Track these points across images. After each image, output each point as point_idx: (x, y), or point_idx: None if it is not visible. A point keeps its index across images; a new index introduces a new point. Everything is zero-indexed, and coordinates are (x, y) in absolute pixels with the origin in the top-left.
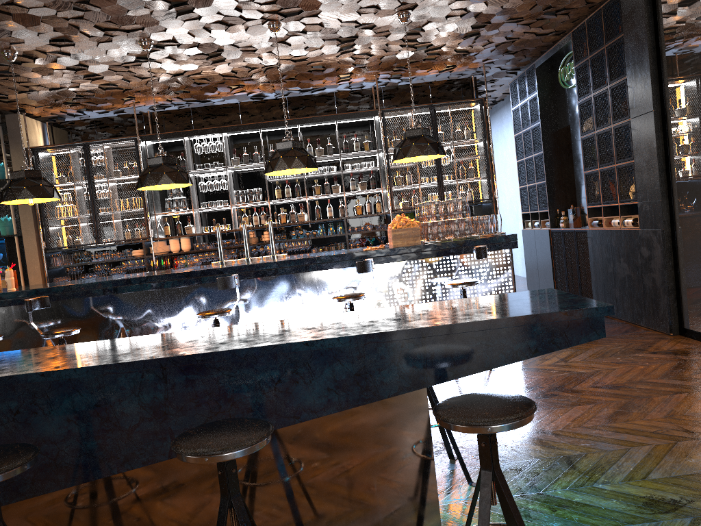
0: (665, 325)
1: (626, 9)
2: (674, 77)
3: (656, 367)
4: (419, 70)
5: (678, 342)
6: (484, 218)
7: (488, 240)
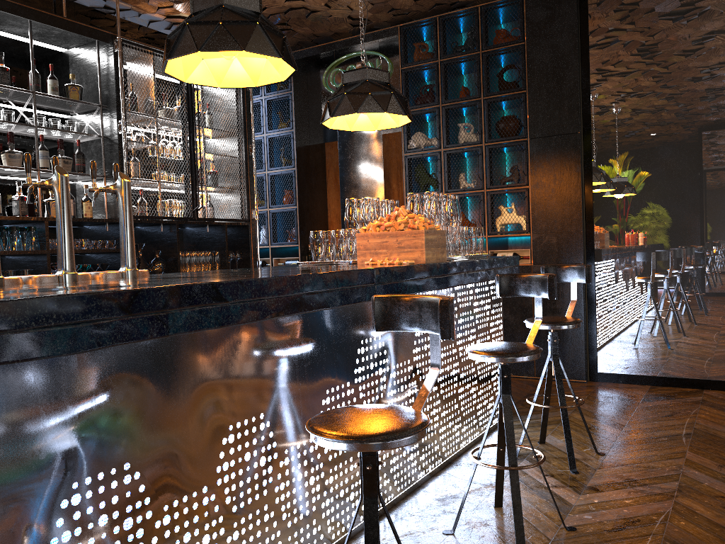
0: (576, 372)
1: (536, 15)
2: (612, 101)
3: (712, 413)
4: (156, 0)
5: (619, 388)
6: (474, 231)
7: (505, 261)
